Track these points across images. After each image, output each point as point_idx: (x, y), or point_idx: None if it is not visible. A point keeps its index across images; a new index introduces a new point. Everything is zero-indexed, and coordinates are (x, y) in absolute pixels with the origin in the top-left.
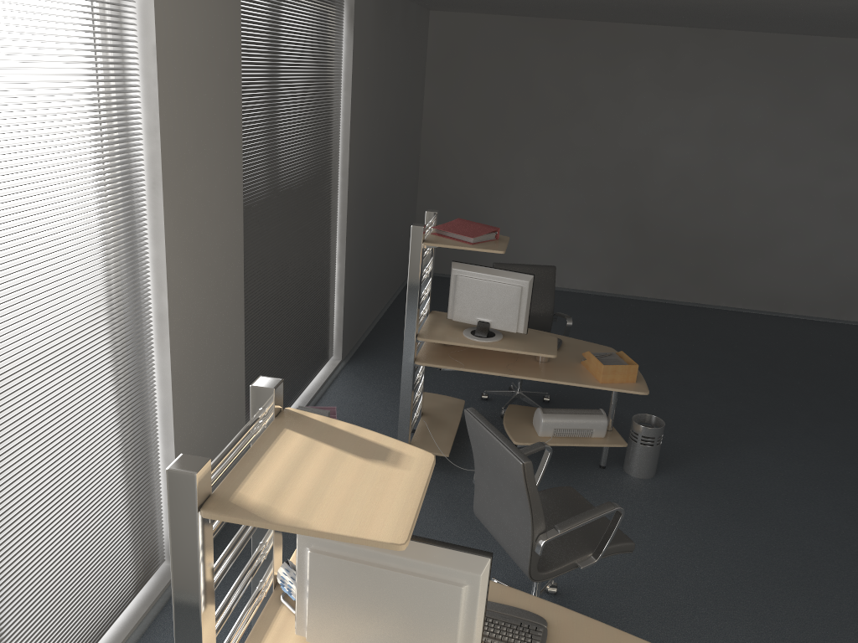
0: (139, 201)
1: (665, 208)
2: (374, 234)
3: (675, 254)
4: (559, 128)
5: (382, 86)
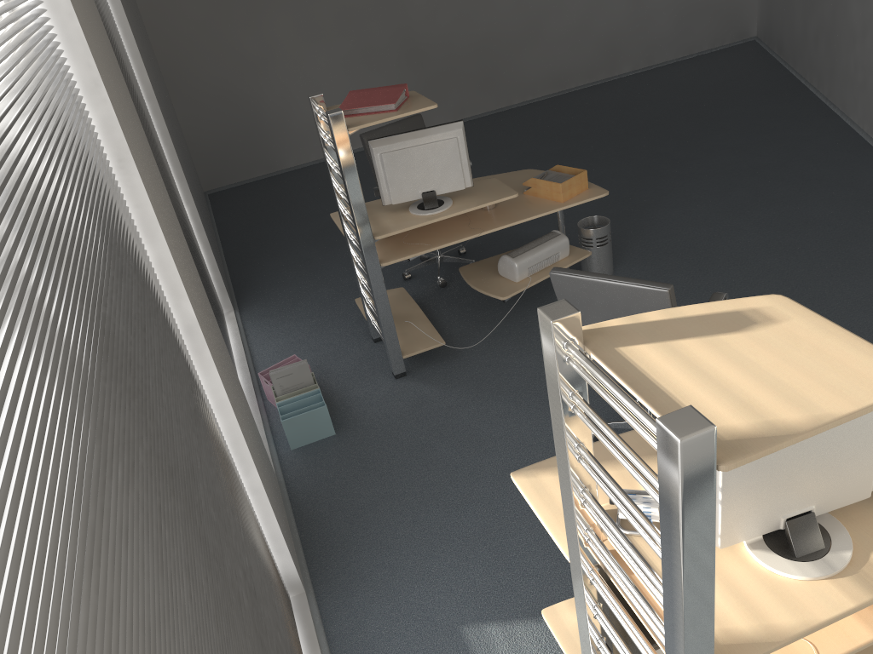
0: (118, 191)
1: (434, 25)
2: (185, 161)
3: (459, 69)
4: None
5: None
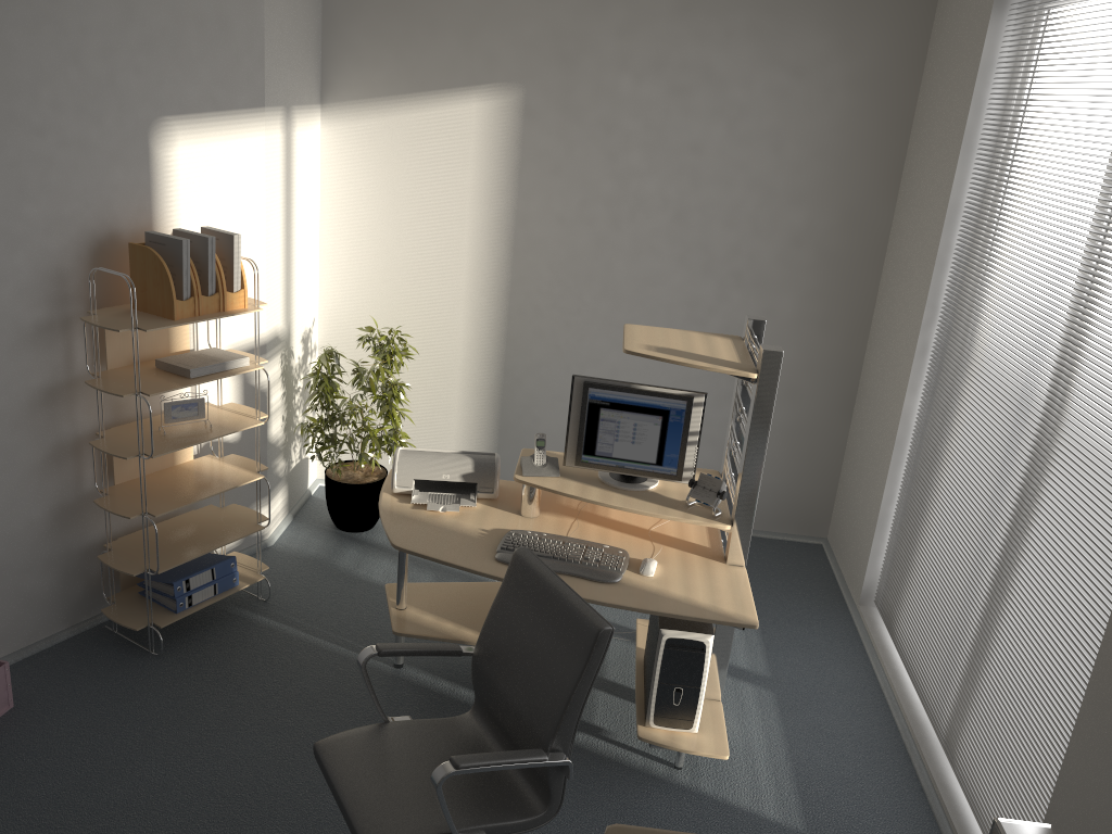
0: None
1: None
2: None
3: None
4: None
5: None
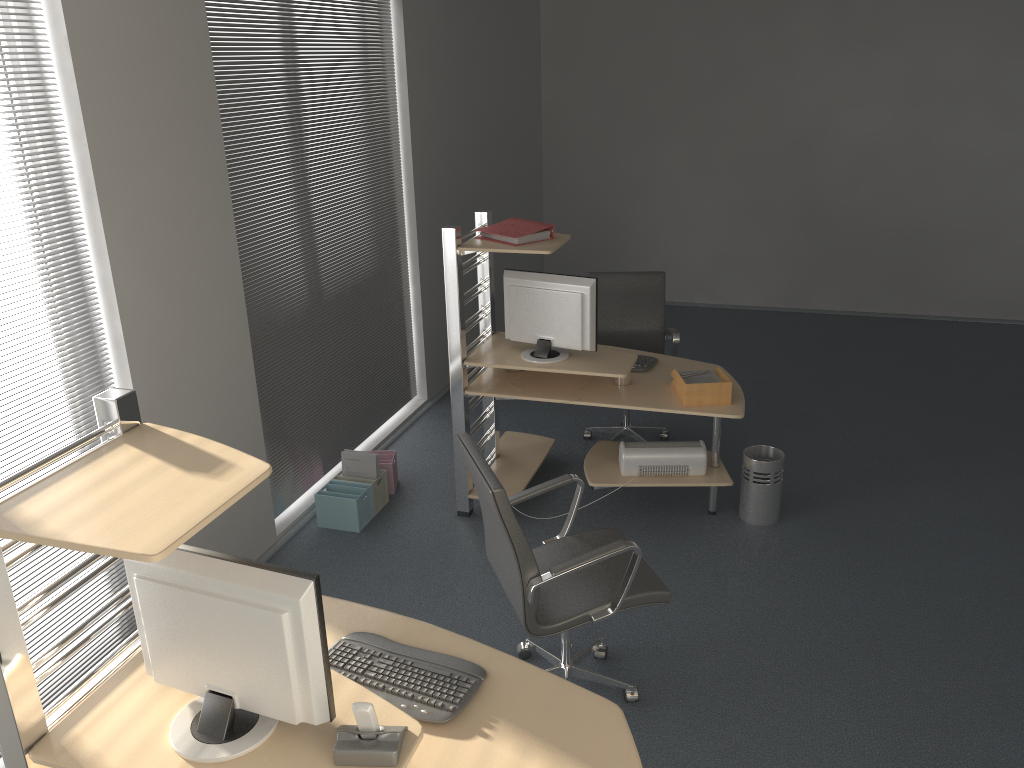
0: (71, 213)
1: (850, 195)
2: None
3: (867, 252)
4: (707, 107)
5: (463, 74)
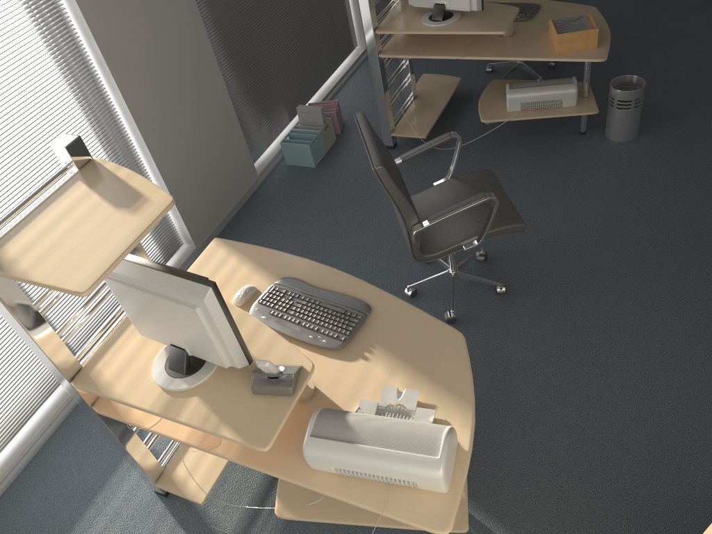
0: None
1: None
2: None
3: None
4: None
5: None
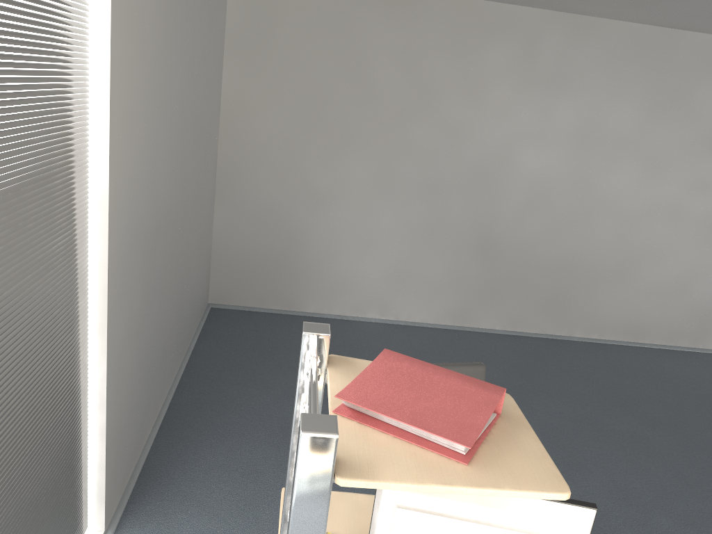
0: None
1: (520, 226)
2: (159, 287)
3: (529, 279)
4: (397, 127)
5: (169, 51)
